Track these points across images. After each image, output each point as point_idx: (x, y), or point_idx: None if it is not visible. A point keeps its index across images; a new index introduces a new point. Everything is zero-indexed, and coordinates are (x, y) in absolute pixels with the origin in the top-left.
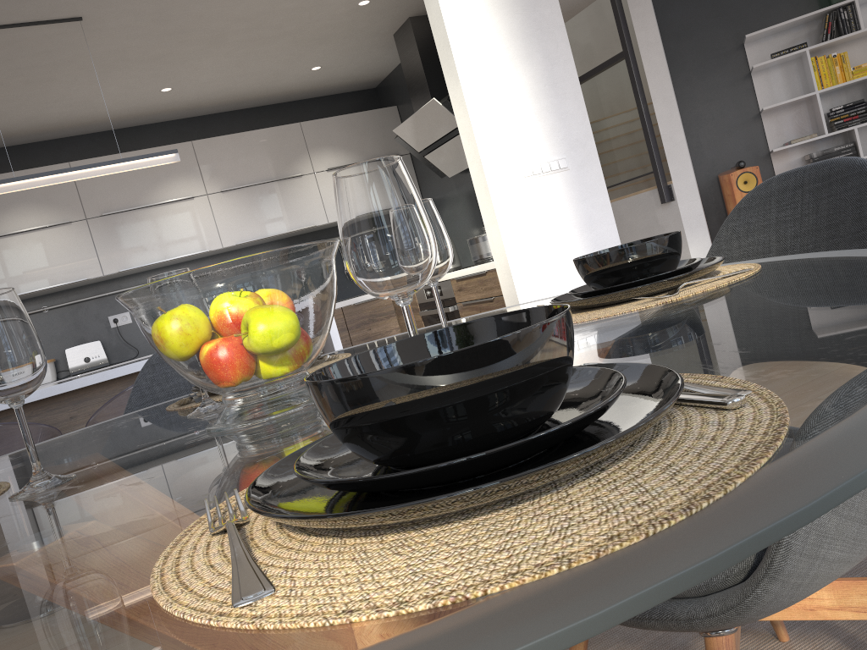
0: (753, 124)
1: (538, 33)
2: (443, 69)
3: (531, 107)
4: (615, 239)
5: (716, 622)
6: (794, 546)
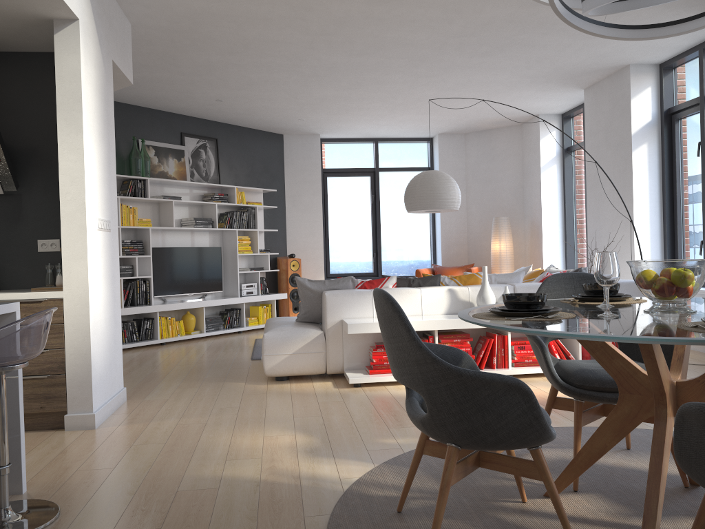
0: None
1: (108, 122)
2: (58, 114)
3: (103, 174)
4: (119, 294)
5: None
6: None
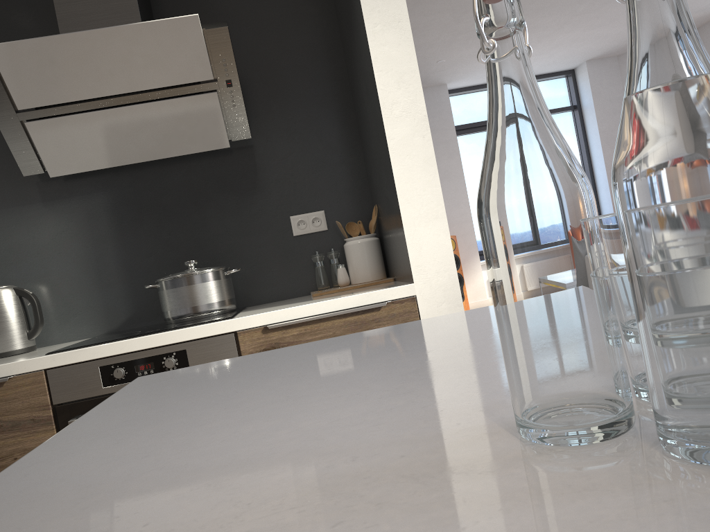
0: None
1: None
2: None
3: None
4: None
5: None
6: None
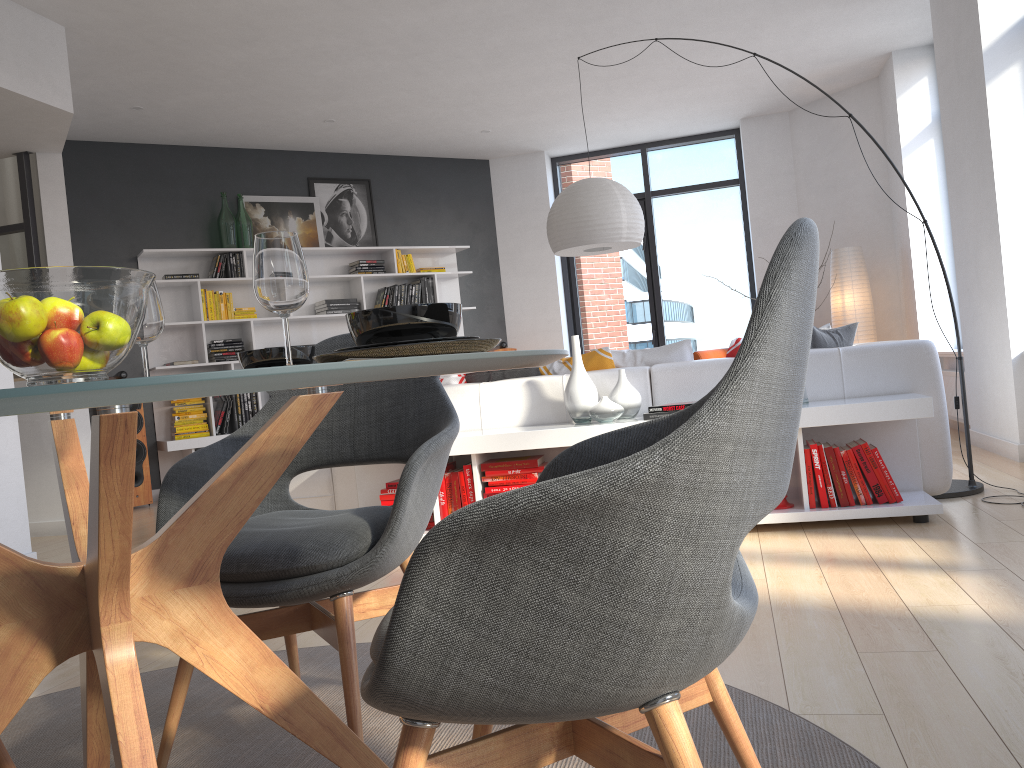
0: None
1: None
2: None
3: None
4: None
5: (357, 574)
6: (403, 521)
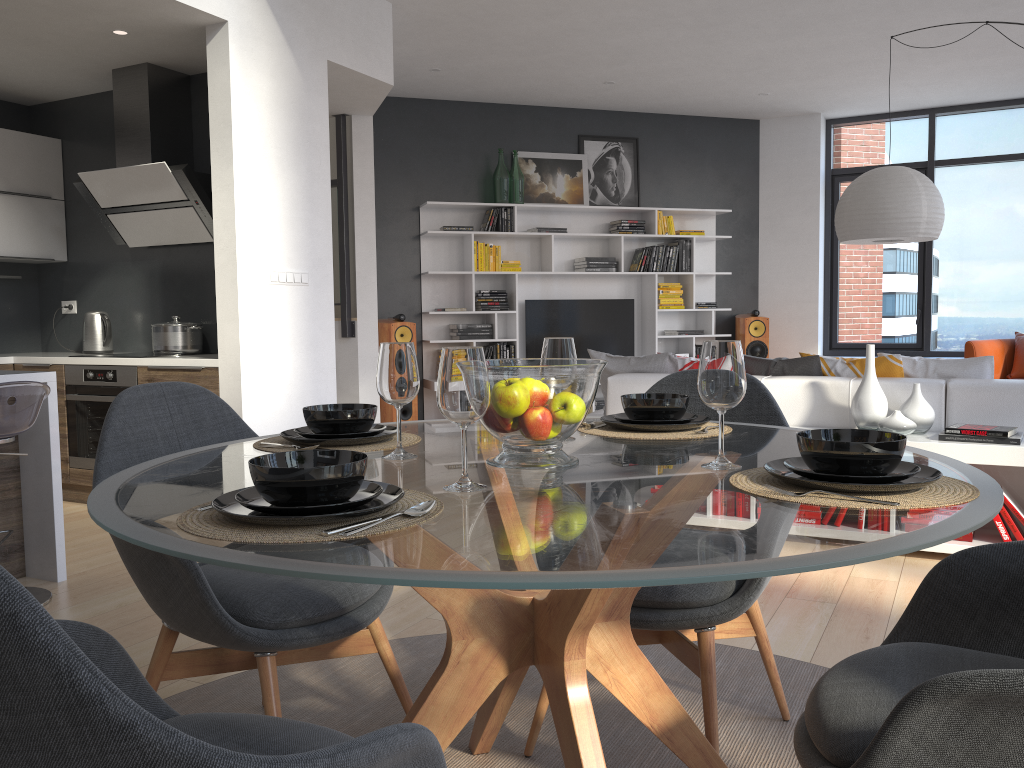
0: (413, 283)
1: (308, 145)
2: (211, 144)
3: (289, 213)
4: (333, 365)
5: (725, 616)
6: None
